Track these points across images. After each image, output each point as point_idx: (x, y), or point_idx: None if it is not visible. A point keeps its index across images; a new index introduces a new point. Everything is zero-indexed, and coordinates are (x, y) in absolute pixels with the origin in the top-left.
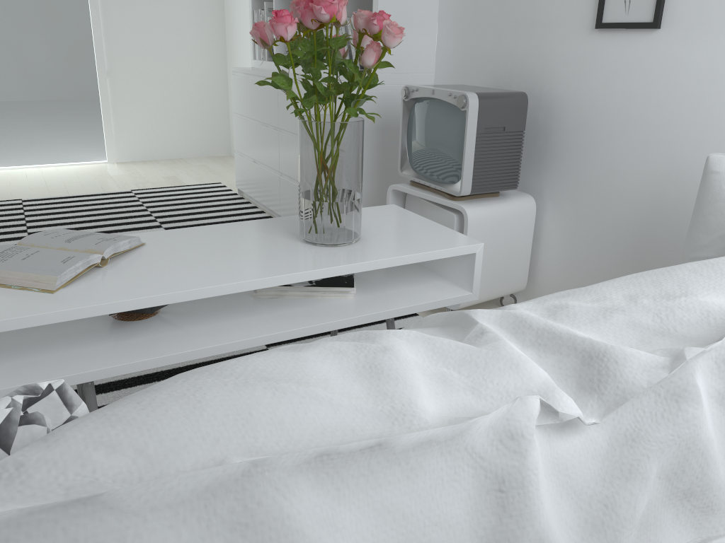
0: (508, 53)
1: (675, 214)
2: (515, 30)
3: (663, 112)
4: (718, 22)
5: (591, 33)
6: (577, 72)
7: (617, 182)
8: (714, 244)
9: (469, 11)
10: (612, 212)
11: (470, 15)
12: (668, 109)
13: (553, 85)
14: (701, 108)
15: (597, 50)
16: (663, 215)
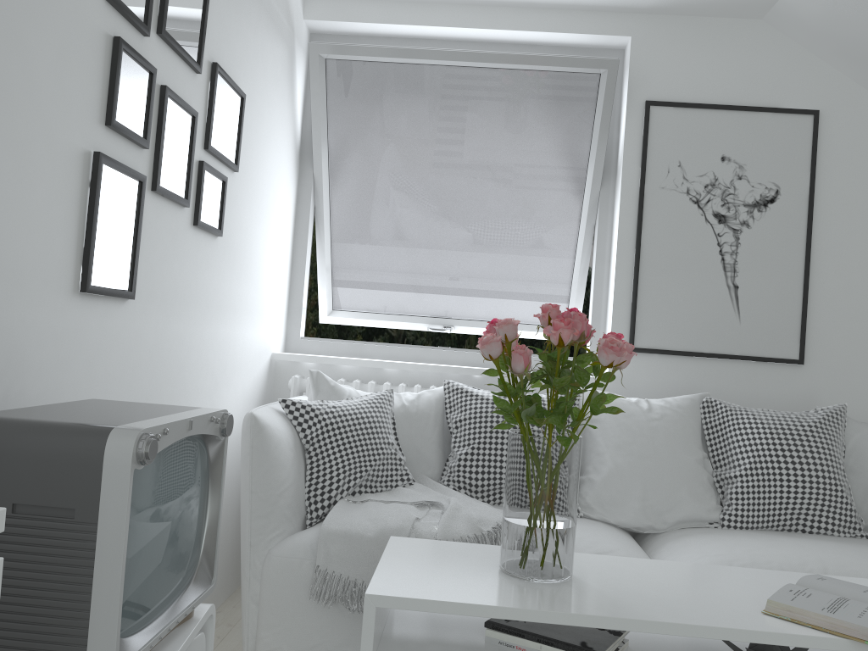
0: None
1: None
2: None
3: (132, 392)
4: (160, 297)
5: (73, 297)
6: (58, 356)
7: None
8: (290, 473)
9: None
10: None
11: None
12: (135, 388)
13: (25, 381)
14: (153, 381)
15: (79, 322)
16: None
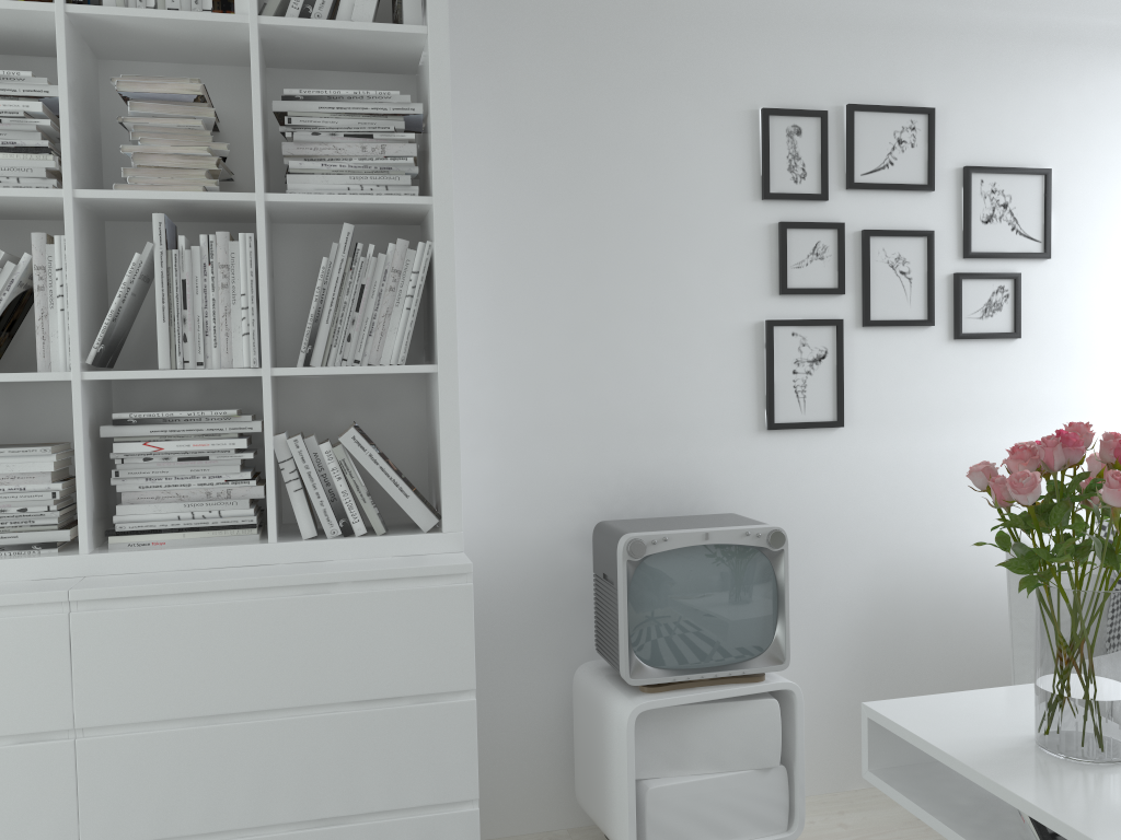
0: (624, 467)
1: (895, 603)
2: (633, 436)
3: (861, 507)
4: (896, 418)
5: (758, 434)
6: (746, 479)
7: (824, 591)
8: None
9: (528, 413)
10: (825, 626)
11: (531, 418)
12: (866, 503)
13: (712, 498)
14: (897, 496)
15: (769, 452)
16: (883, 609)
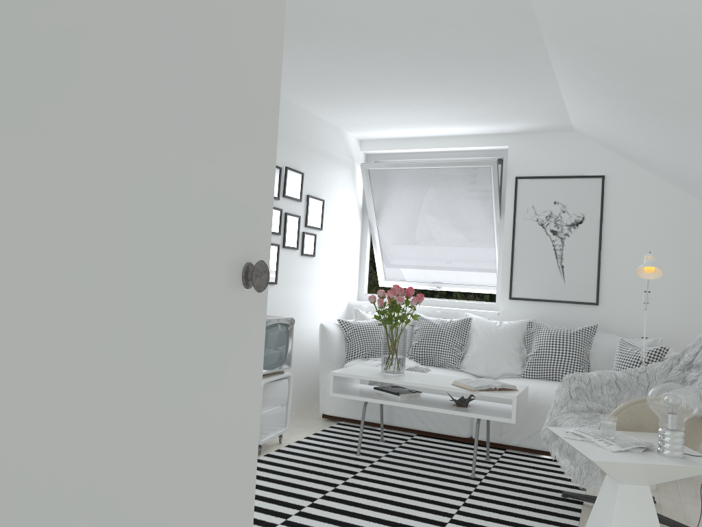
0: None
1: None
2: None
3: (278, 314)
4: (287, 282)
5: None
6: None
7: None
8: (337, 346)
9: None
10: None
11: None
12: (279, 313)
13: None
14: (286, 311)
15: None
16: None
